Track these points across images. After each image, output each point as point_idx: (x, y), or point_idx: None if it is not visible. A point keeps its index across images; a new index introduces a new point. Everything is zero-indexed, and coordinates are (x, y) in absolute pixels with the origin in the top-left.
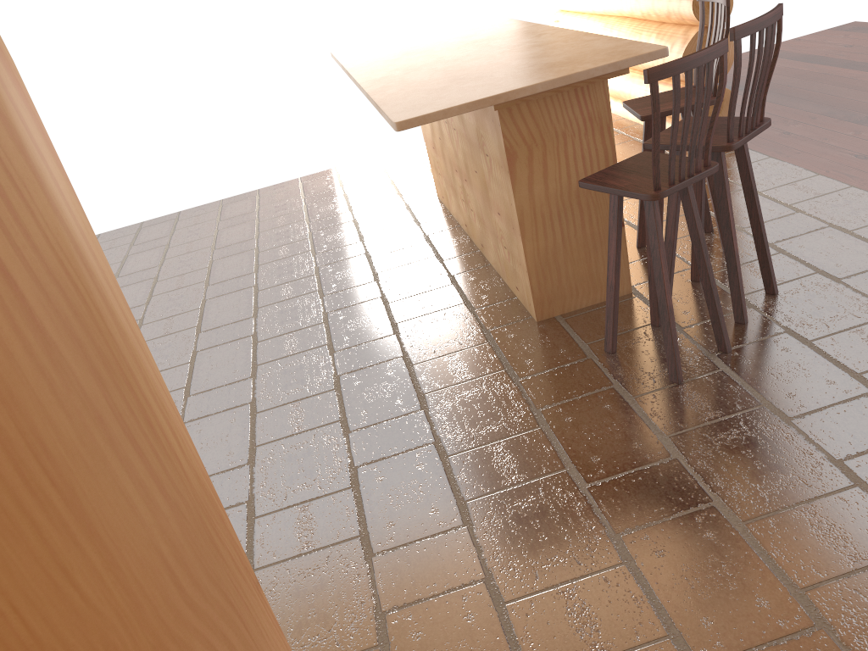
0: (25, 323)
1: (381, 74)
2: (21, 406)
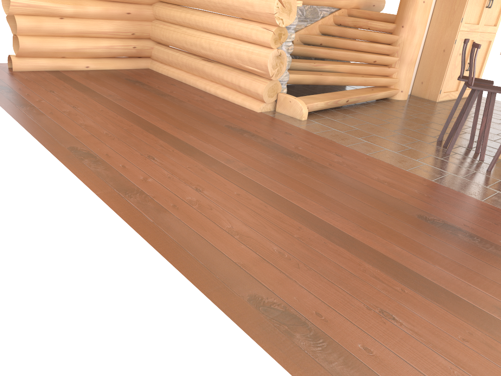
0: (403, 0)
1: None
2: (401, 3)
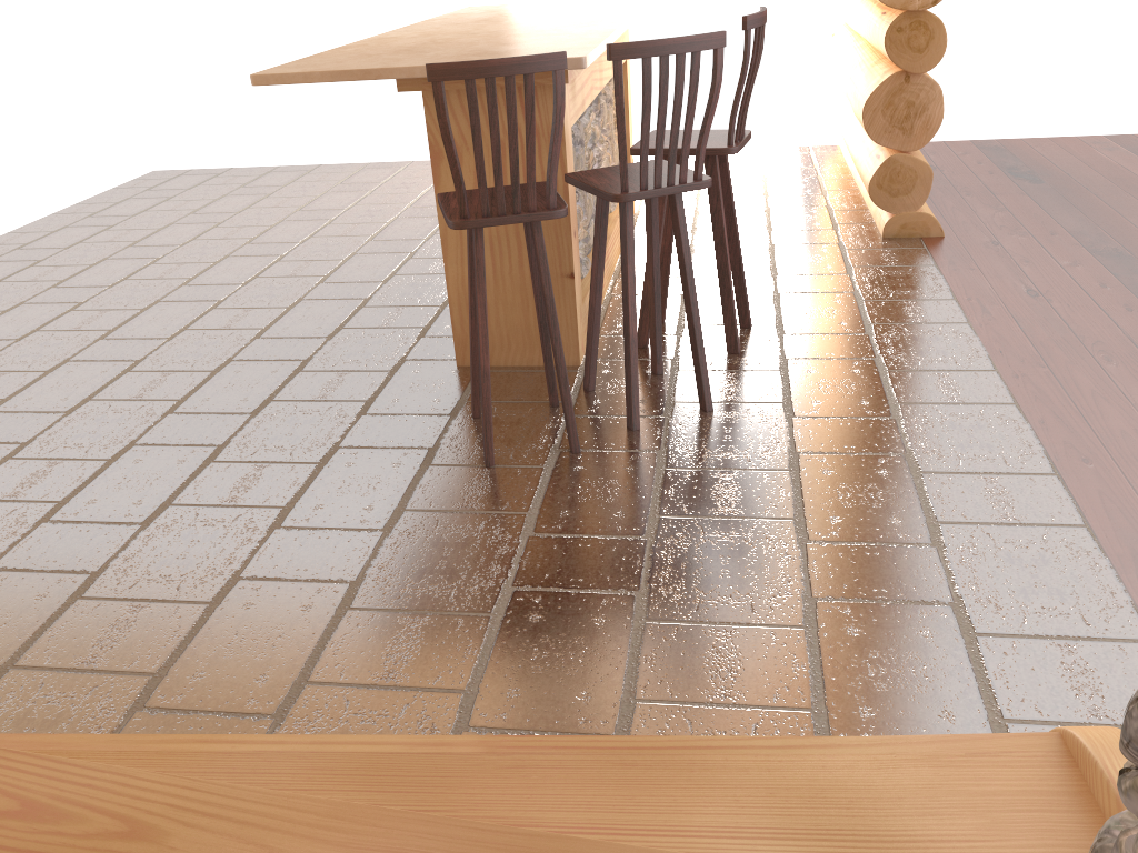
0: None
1: (403, 34)
2: None
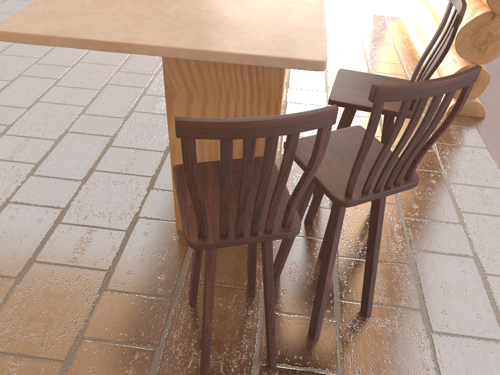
0: None
1: None
2: None
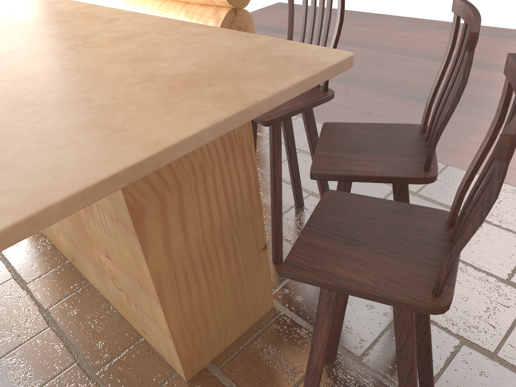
0: None
1: None
2: None
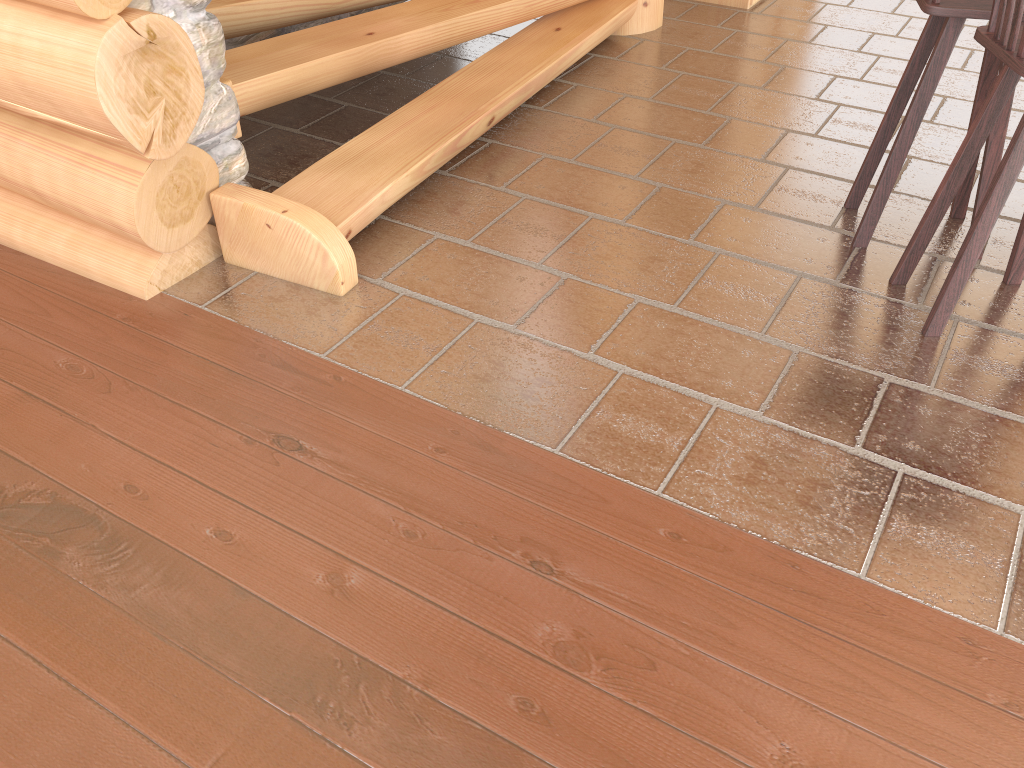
0: None
1: None
2: None
